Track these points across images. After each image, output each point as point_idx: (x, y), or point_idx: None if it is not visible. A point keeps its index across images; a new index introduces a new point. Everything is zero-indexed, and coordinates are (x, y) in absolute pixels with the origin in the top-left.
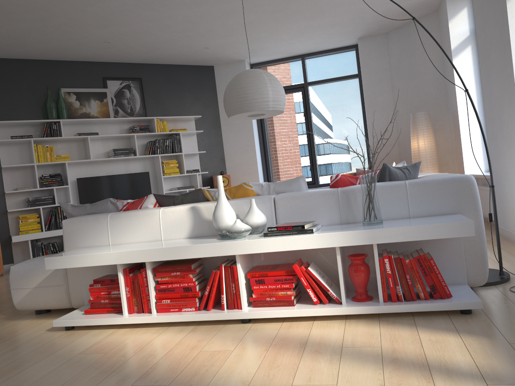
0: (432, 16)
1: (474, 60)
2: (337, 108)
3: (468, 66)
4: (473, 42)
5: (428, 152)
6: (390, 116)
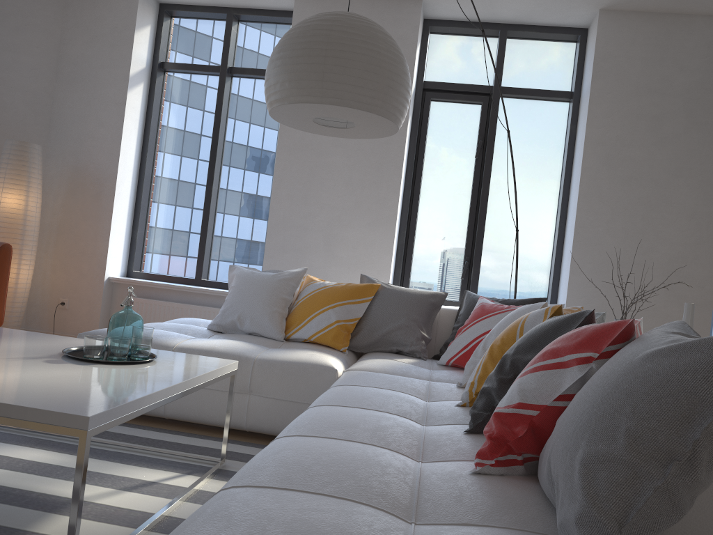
0: None
1: (142, 107)
2: None
3: (137, 112)
4: (146, 81)
5: (38, 223)
6: None
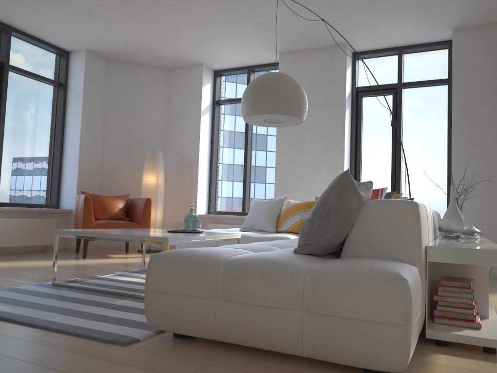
0: (164, 71)
1: (209, 125)
2: (31, 111)
3: (206, 127)
4: (210, 111)
5: (163, 189)
6: (99, 143)
